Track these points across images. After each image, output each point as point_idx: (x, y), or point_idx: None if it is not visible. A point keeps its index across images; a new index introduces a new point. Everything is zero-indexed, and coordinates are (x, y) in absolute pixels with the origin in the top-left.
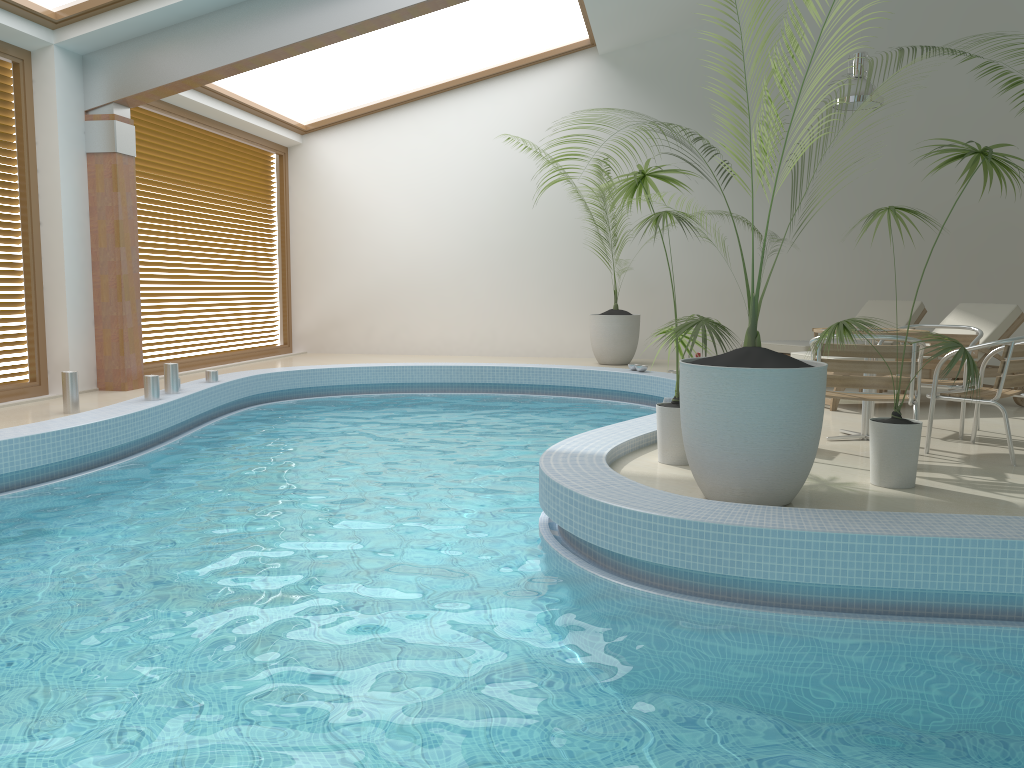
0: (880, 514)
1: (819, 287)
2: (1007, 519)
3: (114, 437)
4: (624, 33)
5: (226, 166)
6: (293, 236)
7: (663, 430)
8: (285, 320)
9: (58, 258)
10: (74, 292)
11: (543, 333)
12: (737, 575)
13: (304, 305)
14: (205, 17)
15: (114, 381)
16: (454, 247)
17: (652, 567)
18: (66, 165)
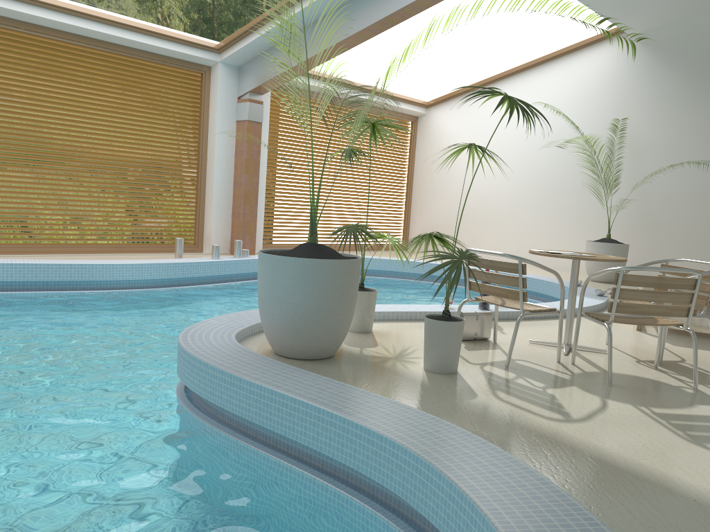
0: (290, 369)
1: None
2: (356, 392)
3: (165, 273)
4: (641, 17)
5: None
6: (415, 174)
7: None
8: (404, 229)
9: (211, 178)
10: (219, 198)
11: None
12: (187, 386)
13: (417, 220)
14: (288, 39)
15: None
16: (511, 185)
17: None
18: (221, 127)
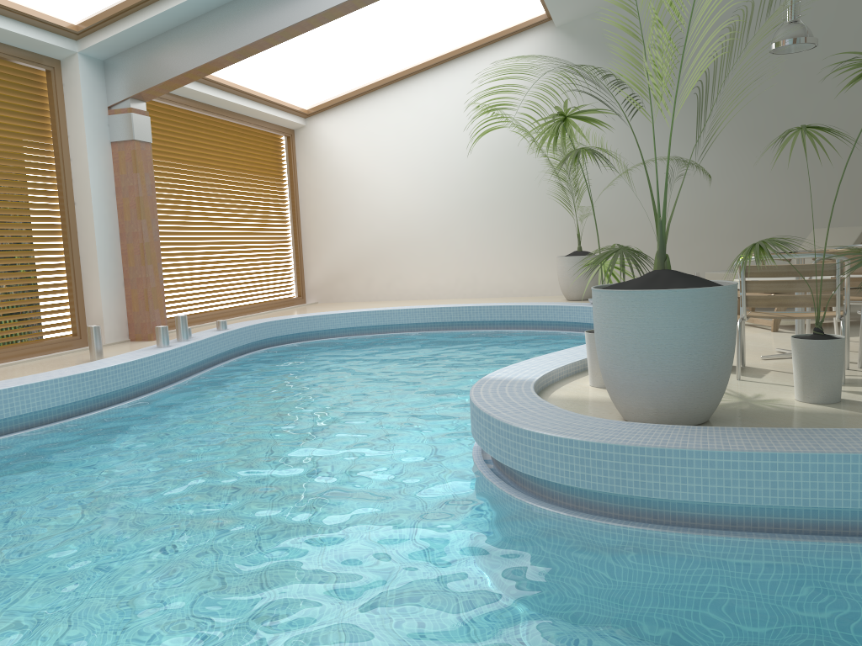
0: (792, 431)
1: (769, 220)
2: None
3: (123, 380)
4: (576, 5)
5: (241, 148)
6: (302, 204)
7: (592, 355)
8: (298, 276)
9: (90, 231)
10: (105, 259)
11: (518, 276)
12: (642, 496)
13: (314, 262)
14: (199, 18)
15: (142, 333)
16: (437, 205)
17: (564, 488)
18: (93, 153)
